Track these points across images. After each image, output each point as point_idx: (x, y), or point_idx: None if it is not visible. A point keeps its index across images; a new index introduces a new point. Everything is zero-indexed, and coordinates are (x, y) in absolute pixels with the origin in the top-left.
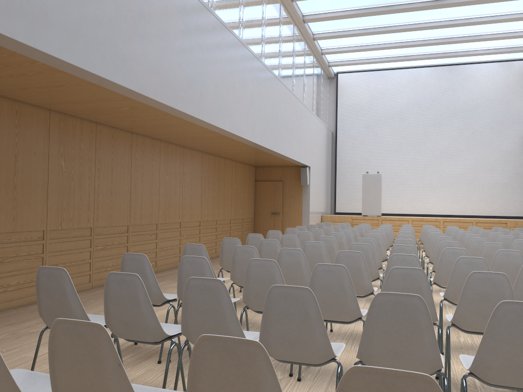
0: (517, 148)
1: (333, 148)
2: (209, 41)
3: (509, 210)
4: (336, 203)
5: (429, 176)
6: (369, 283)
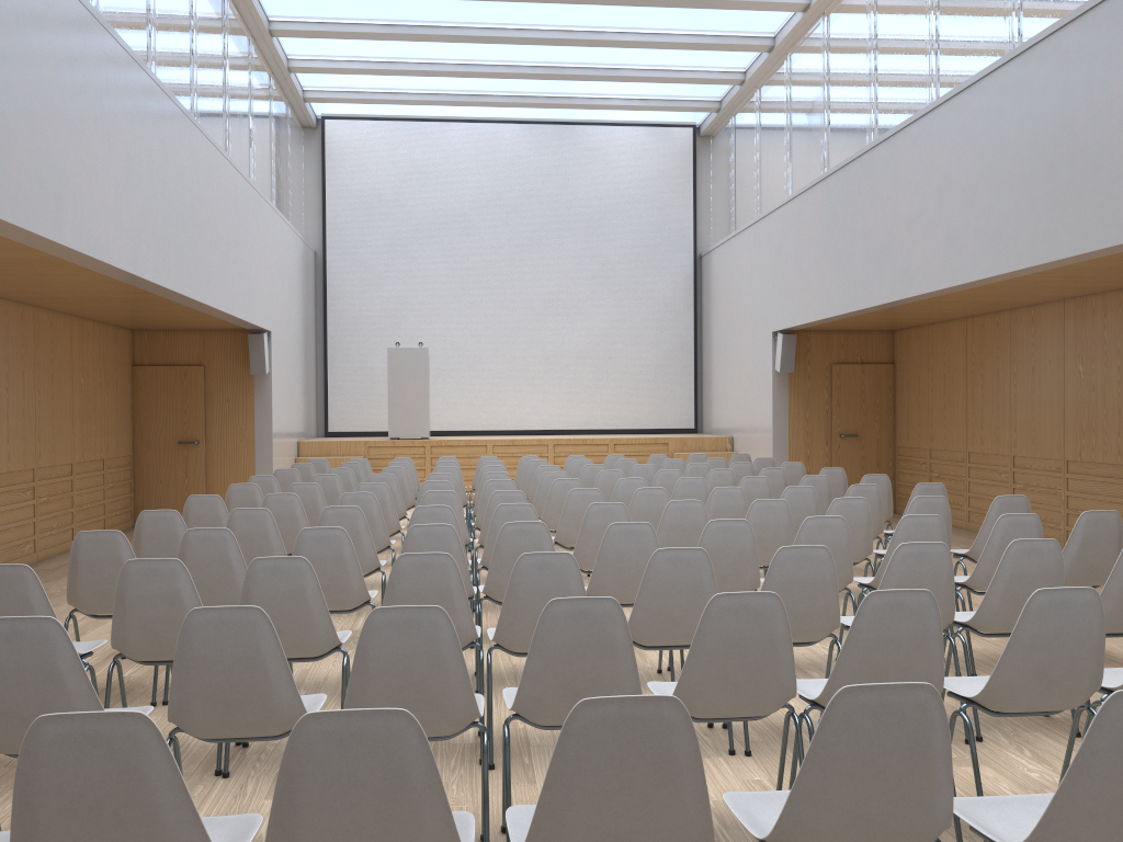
0: (680, 298)
1: (318, 289)
2: (10, 6)
3: (668, 416)
4: (330, 413)
5: (522, 351)
6: (469, 621)
